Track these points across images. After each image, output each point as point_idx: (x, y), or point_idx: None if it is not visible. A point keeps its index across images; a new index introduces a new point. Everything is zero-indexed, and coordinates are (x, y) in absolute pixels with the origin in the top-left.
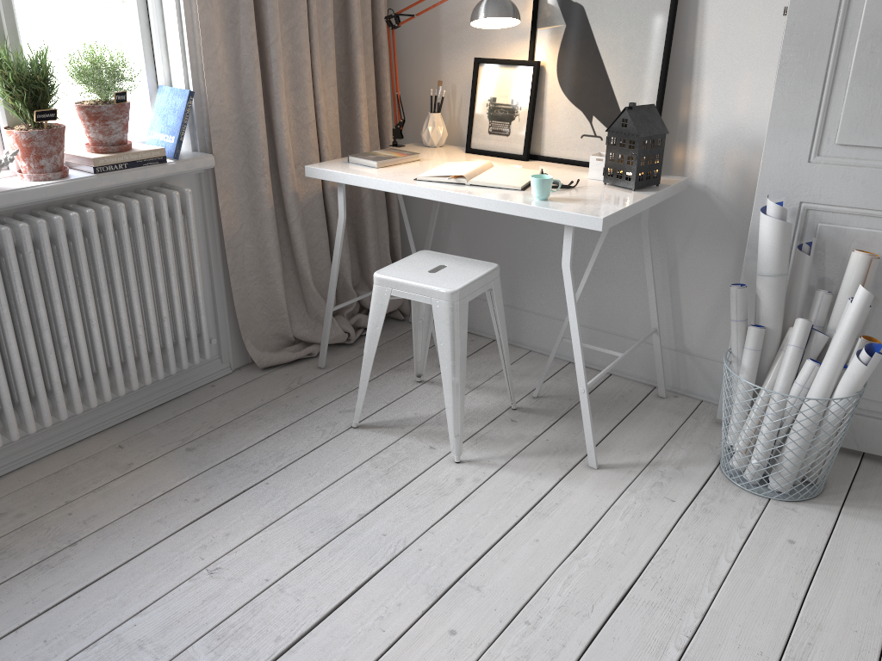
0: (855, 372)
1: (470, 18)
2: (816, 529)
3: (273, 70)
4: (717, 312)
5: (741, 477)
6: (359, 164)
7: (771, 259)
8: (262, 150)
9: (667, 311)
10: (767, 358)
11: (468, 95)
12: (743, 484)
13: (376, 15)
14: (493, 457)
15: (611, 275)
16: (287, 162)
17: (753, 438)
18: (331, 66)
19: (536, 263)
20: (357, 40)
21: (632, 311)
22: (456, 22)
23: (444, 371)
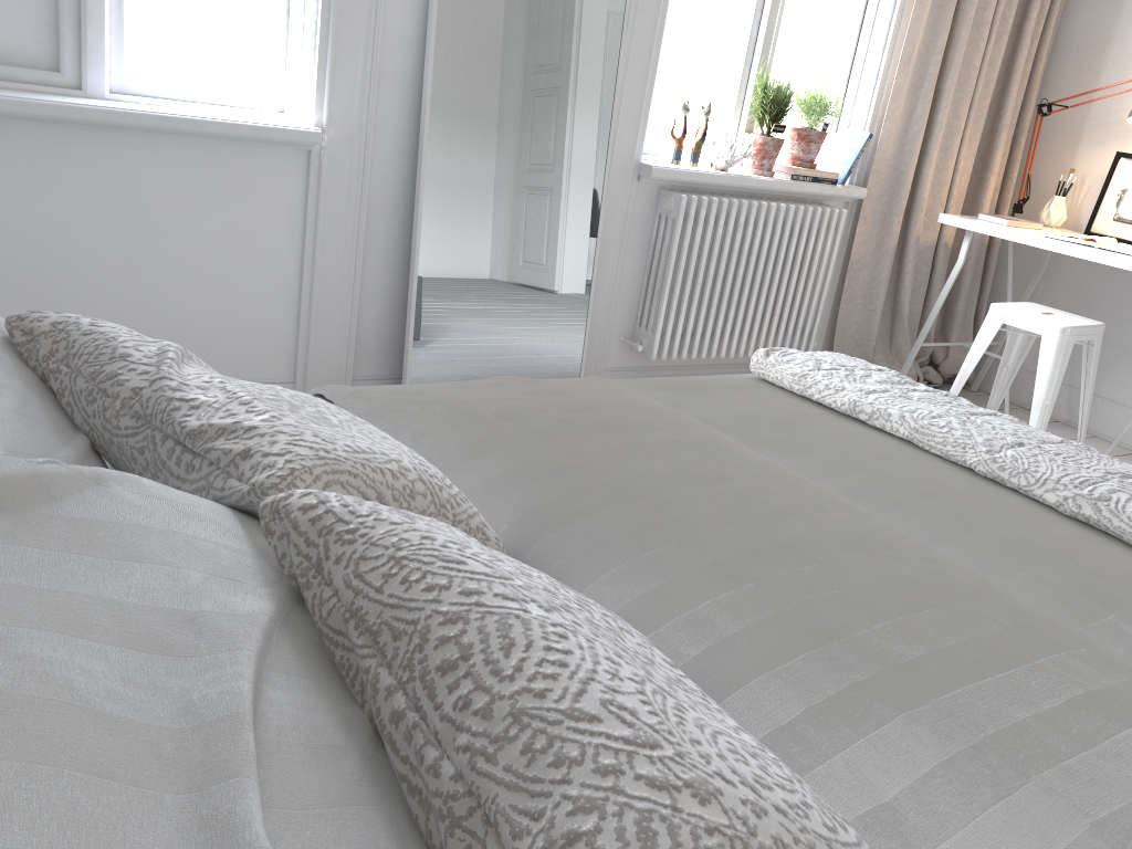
0: None
1: (1129, 114)
2: None
3: (935, 130)
4: None
5: None
6: (987, 221)
7: None
8: (904, 194)
9: None
10: None
11: (1097, 187)
12: None
13: (1025, 104)
14: None
15: None
16: (921, 208)
17: None
18: (976, 139)
19: (1125, 352)
20: (1006, 120)
21: None
22: (1103, 120)
23: (1036, 394)
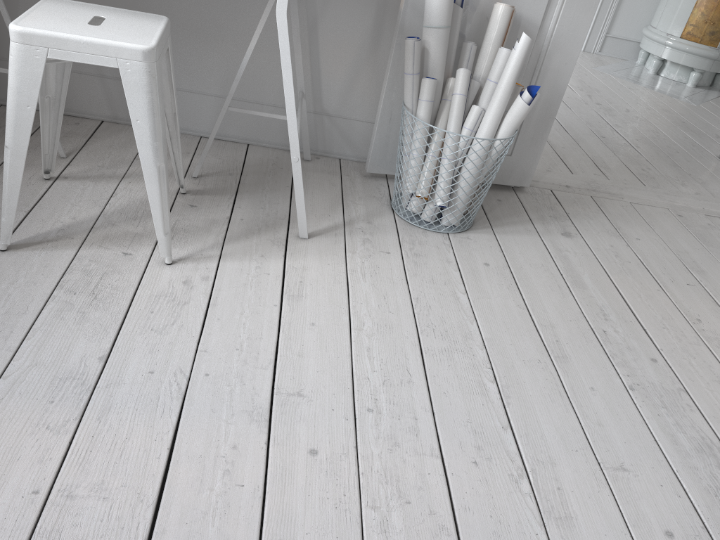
0: (520, 112)
1: None
2: (493, 250)
3: None
4: (356, 71)
5: (417, 220)
6: None
7: (442, 11)
8: None
9: (306, 73)
10: (433, 109)
11: None
12: (426, 226)
13: None
14: (204, 249)
15: (246, 37)
16: None
17: (432, 183)
18: None
19: None
20: None
21: (269, 76)
22: None
23: (144, 156)
